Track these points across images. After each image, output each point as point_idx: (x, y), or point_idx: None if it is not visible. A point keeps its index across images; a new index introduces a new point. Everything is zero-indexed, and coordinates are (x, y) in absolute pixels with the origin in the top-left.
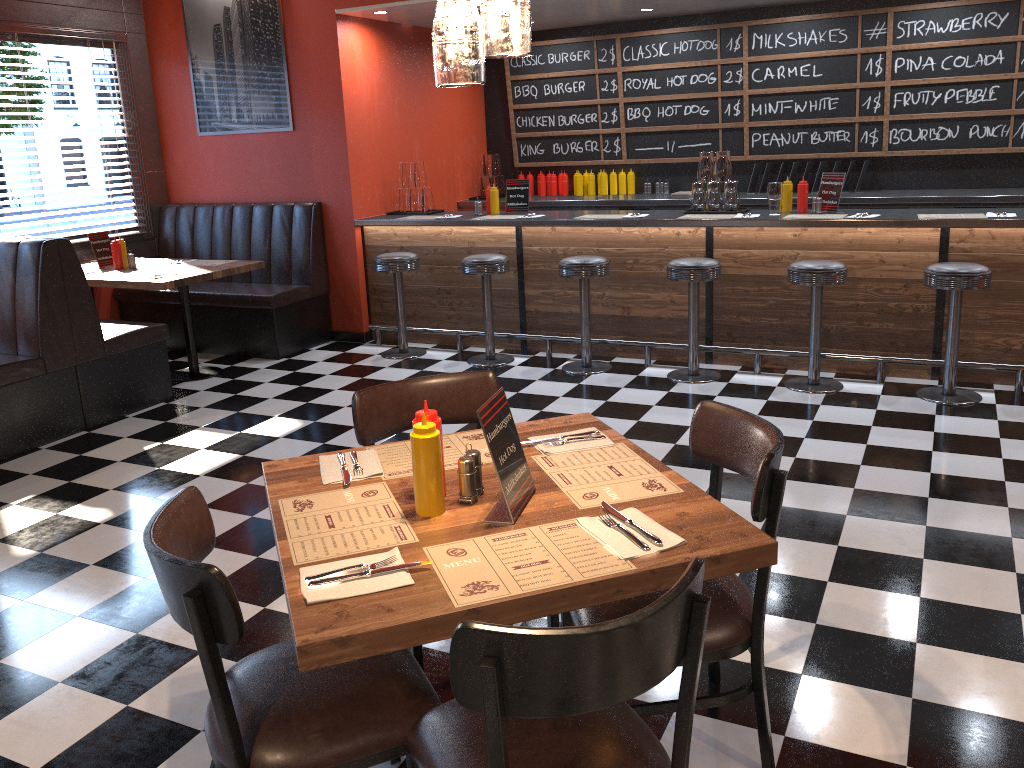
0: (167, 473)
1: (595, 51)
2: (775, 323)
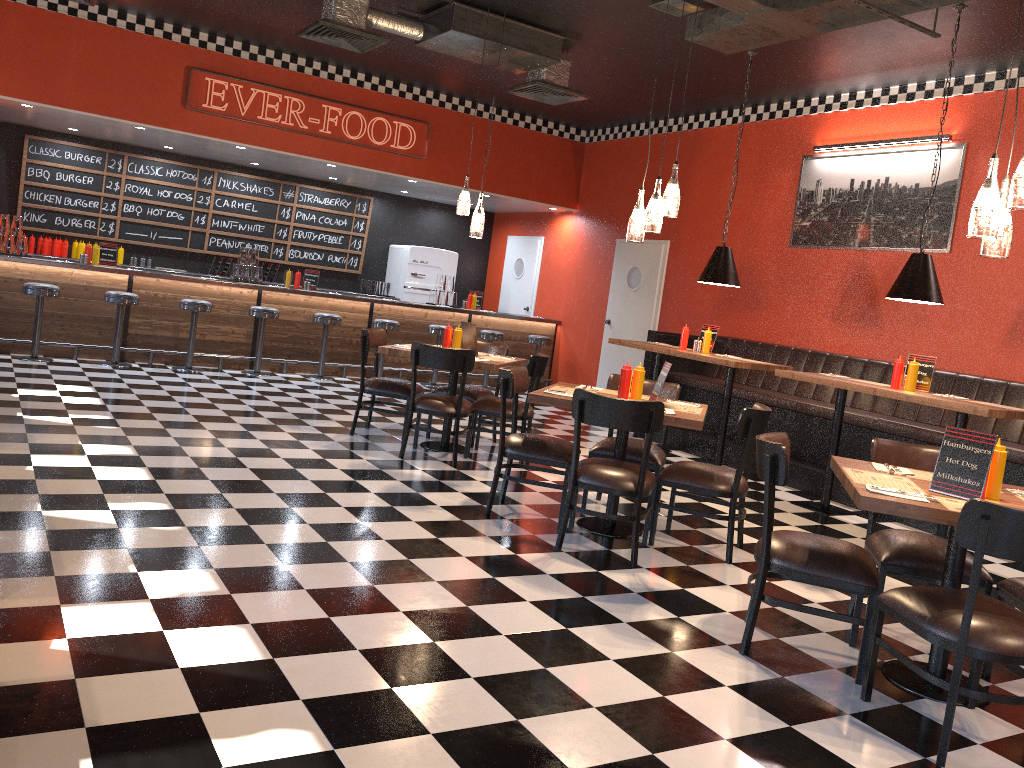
0: (79, 404)
1: (107, 159)
2: (290, 346)
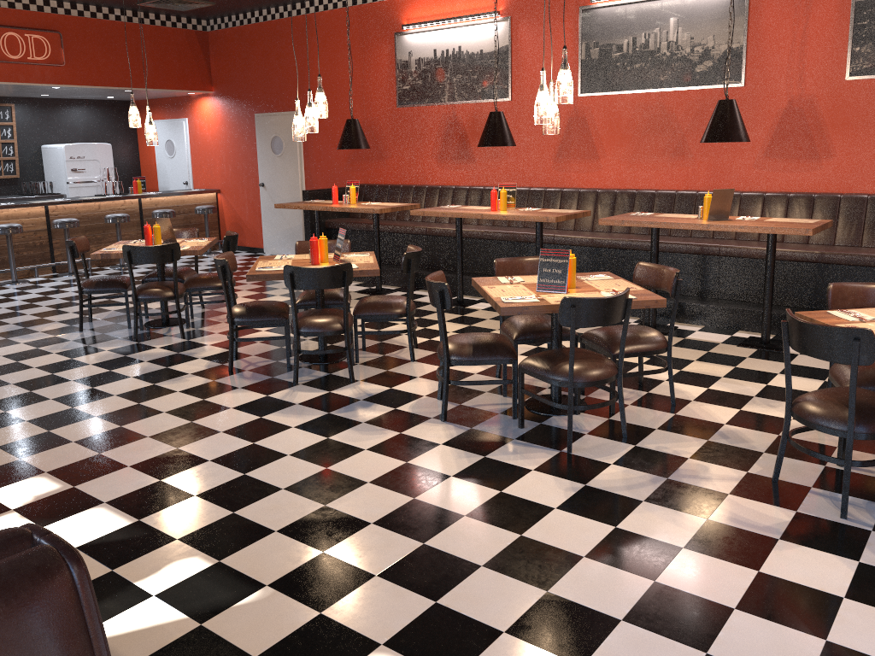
0: None
1: None
2: None
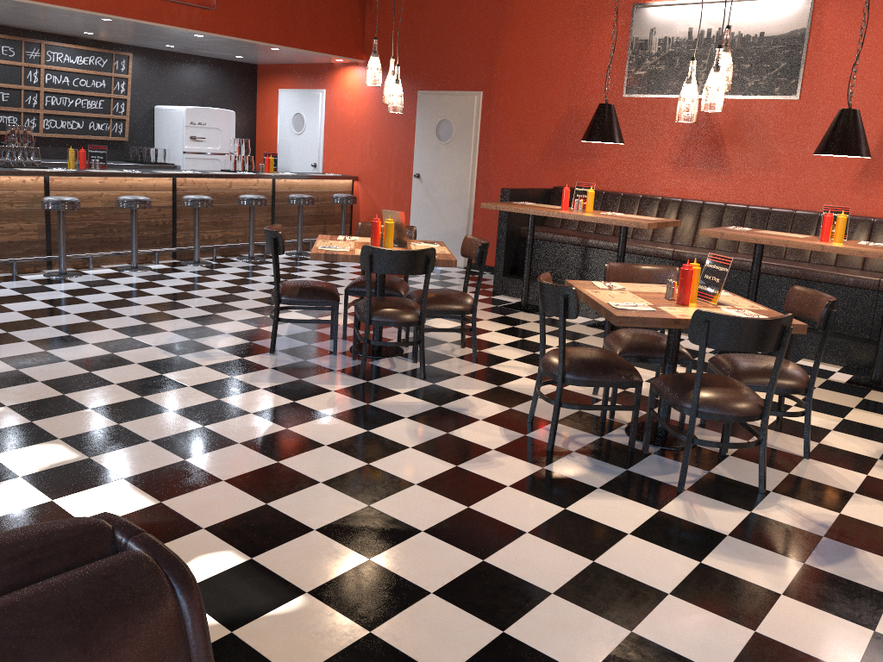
0: None
1: None
2: (91, 237)
